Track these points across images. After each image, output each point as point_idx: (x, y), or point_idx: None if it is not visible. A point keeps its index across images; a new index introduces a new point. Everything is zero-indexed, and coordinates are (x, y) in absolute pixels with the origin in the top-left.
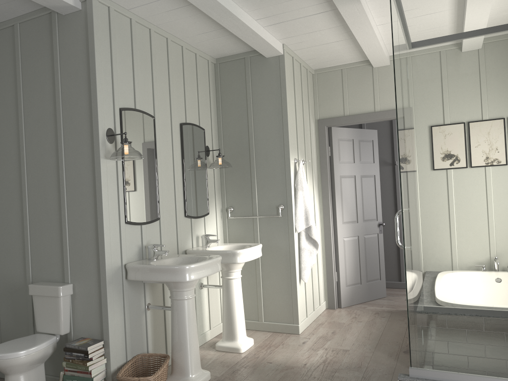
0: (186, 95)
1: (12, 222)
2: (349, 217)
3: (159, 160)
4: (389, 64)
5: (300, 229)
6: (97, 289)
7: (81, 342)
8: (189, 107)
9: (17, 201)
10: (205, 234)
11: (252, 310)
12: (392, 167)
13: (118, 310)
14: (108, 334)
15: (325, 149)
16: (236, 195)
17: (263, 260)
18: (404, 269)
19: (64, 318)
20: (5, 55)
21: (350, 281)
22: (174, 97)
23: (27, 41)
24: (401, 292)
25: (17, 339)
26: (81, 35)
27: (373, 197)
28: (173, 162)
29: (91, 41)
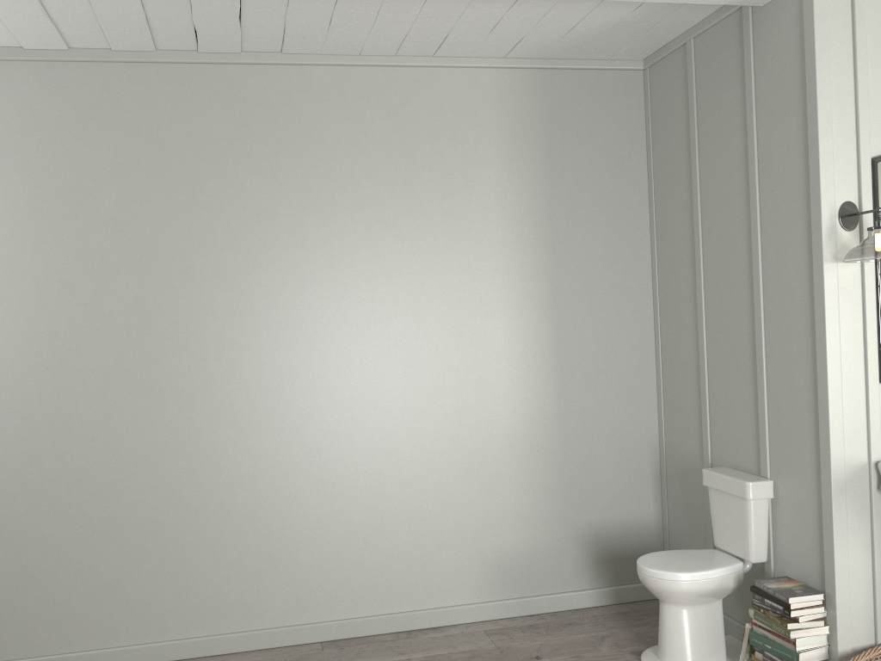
0: None
1: (683, 363)
2: None
3: None
4: None
5: None
6: (815, 500)
7: (780, 585)
8: None
9: (690, 331)
10: None
11: None
12: None
13: (859, 545)
14: (833, 585)
15: None
16: None
17: None
18: None
19: (755, 535)
20: (673, 96)
21: None
22: None
23: (705, 66)
24: None
25: (681, 551)
26: (791, 37)
27: None
28: None
29: (808, 44)
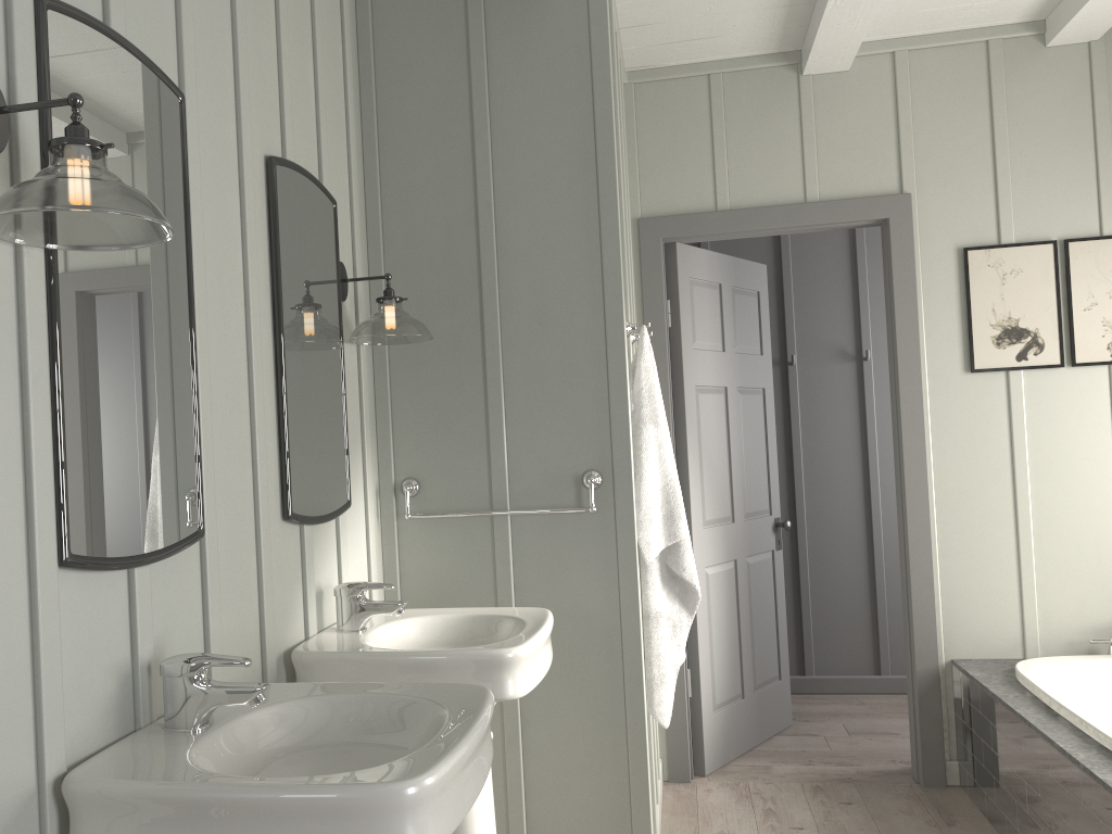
0: (285, 60)
1: None
2: (717, 506)
3: (202, 284)
4: (848, 69)
5: (654, 552)
6: None
7: None
8: (291, 107)
9: None
10: (352, 582)
11: None
12: (781, 371)
13: None
14: None
15: (660, 307)
16: (432, 440)
17: None
18: (812, 641)
19: None
20: None
21: (722, 693)
22: (249, 51)
23: None
24: (816, 708)
25: None
26: None
27: (763, 450)
28: (248, 301)
29: None
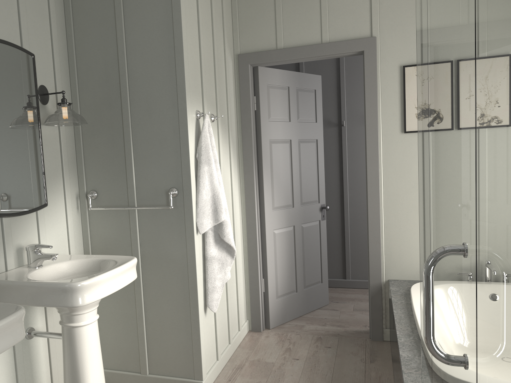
0: None
1: None
2: (282, 199)
3: None
4: None
5: (205, 228)
6: None
7: None
8: None
9: None
10: (33, 244)
11: (131, 356)
12: (338, 129)
13: None
14: None
15: (248, 100)
16: (102, 172)
17: (146, 278)
18: (350, 262)
19: None
20: None
21: (282, 290)
22: None
23: None
24: (346, 295)
25: None
26: None
27: (315, 171)
28: None
29: None
